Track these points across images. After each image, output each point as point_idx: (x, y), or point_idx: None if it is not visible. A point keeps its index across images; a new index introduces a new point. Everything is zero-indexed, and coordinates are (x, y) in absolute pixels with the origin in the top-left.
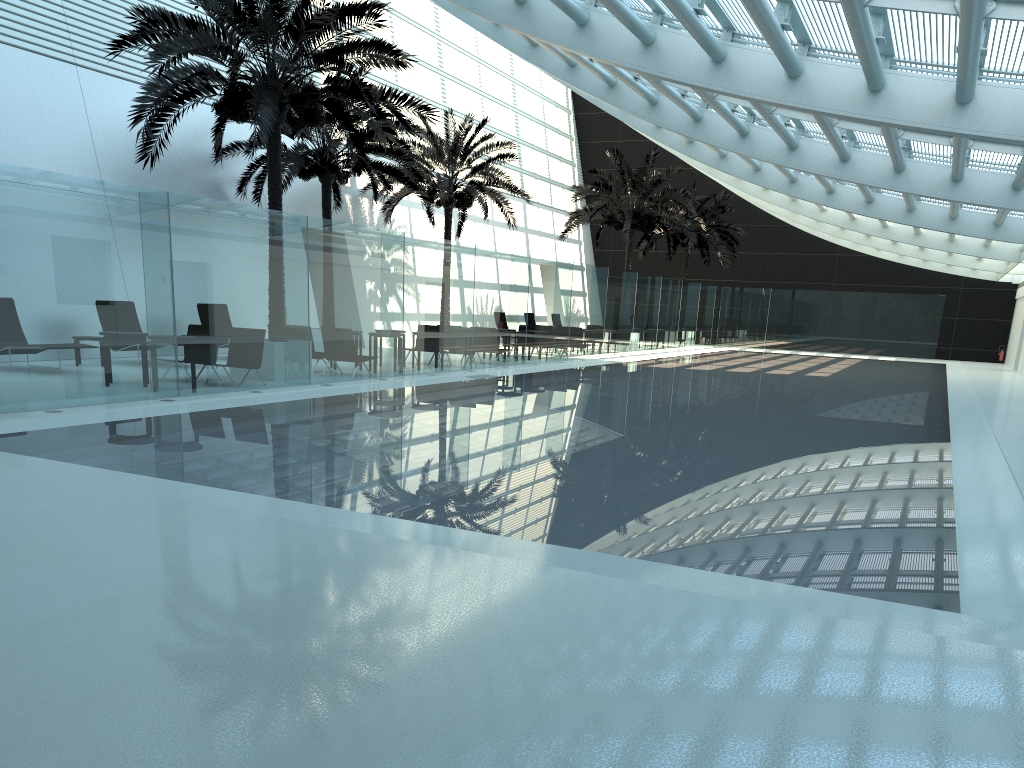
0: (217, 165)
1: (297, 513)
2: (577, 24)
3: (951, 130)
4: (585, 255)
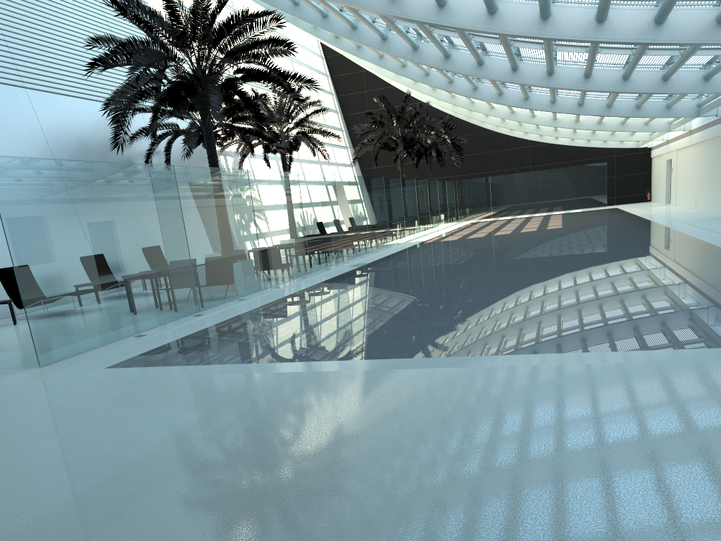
0: (127, 147)
1: (451, 364)
2: (438, 5)
3: (716, 42)
4: (356, 174)
